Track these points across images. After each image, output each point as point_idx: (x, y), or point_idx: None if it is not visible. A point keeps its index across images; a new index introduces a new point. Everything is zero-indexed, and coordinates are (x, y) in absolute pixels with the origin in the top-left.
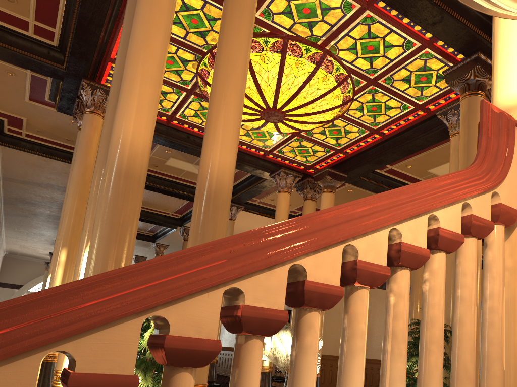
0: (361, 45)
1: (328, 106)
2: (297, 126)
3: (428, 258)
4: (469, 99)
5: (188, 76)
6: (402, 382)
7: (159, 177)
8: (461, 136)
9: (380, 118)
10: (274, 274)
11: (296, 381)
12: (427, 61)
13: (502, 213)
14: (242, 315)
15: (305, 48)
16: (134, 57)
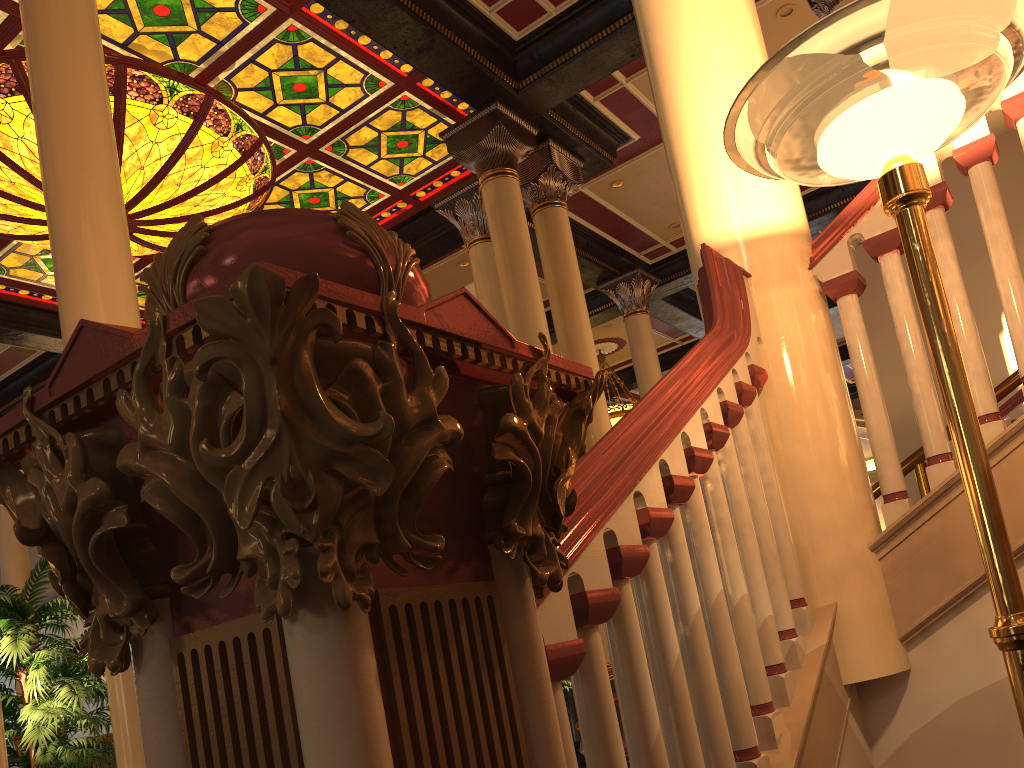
0: (282, 82)
1: (227, 199)
2: (163, 242)
3: (728, 436)
4: (496, 183)
5: None
6: (741, 569)
7: None
8: (497, 248)
9: None
10: (653, 473)
11: (681, 582)
12: (408, 113)
13: (756, 375)
14: (650, 517)
15: (166, 85)
16: None
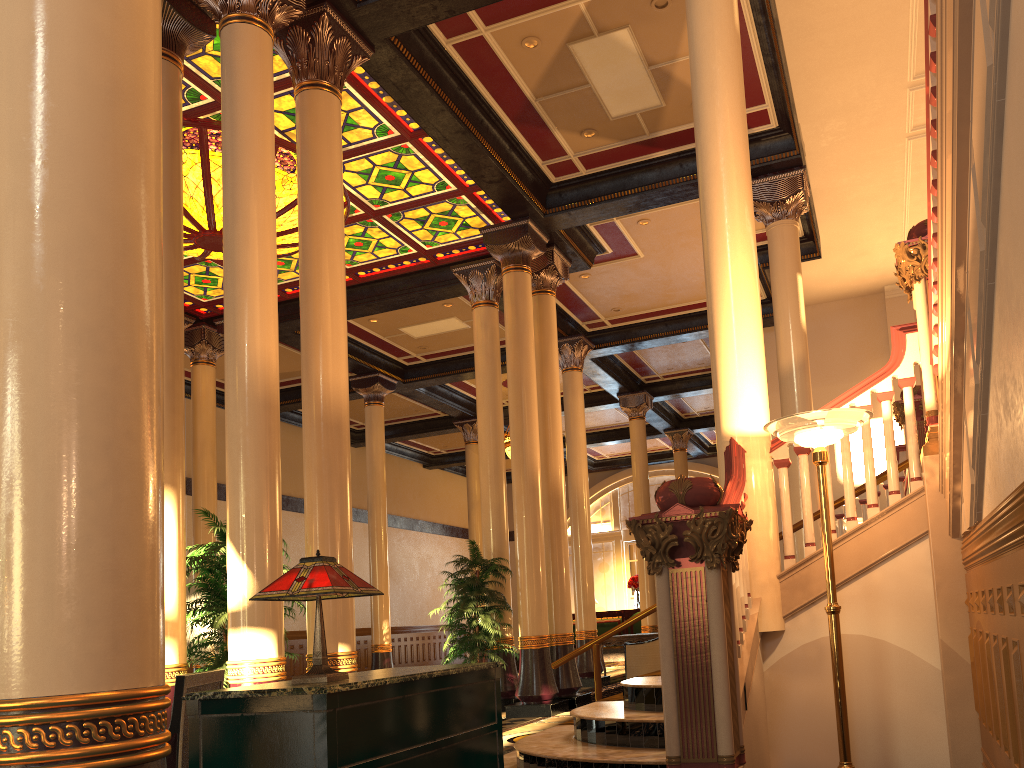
0: (379, 172)
1: None
2: None
3: None
4: (516, 275)
5: None
6: (738, 576)
7: None
8: (510, 322)
9: (362, 256)
10: None
11: None
12: (457, 206)
13: (745, 497)
14: None
15: None
16: (252, 245)
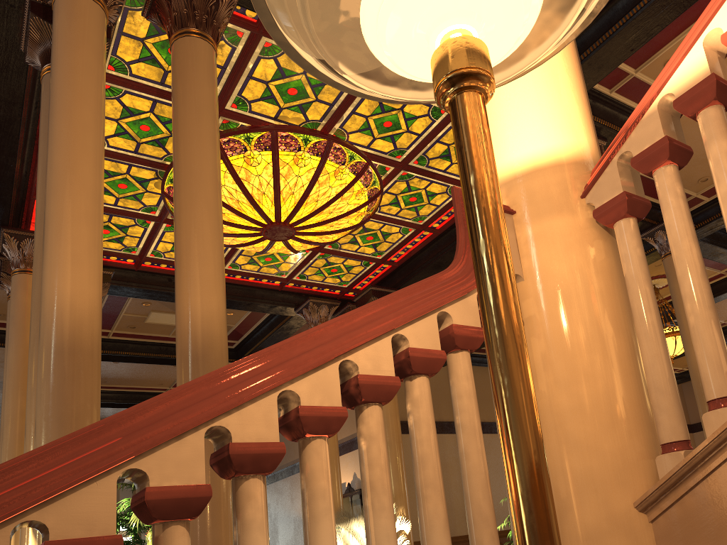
0: (375, 123)
1: (350, 206)
2: (316, 239)
3: (399, 387)
4: None
5: (152, 199)
6: (390, 541)
7: (141, 342)
8: None
9: (424, 209)
10: (186, 444)
11: None
12: None
13: None
14: (147, 499)
15: (302, 138)
16: (56, 192)
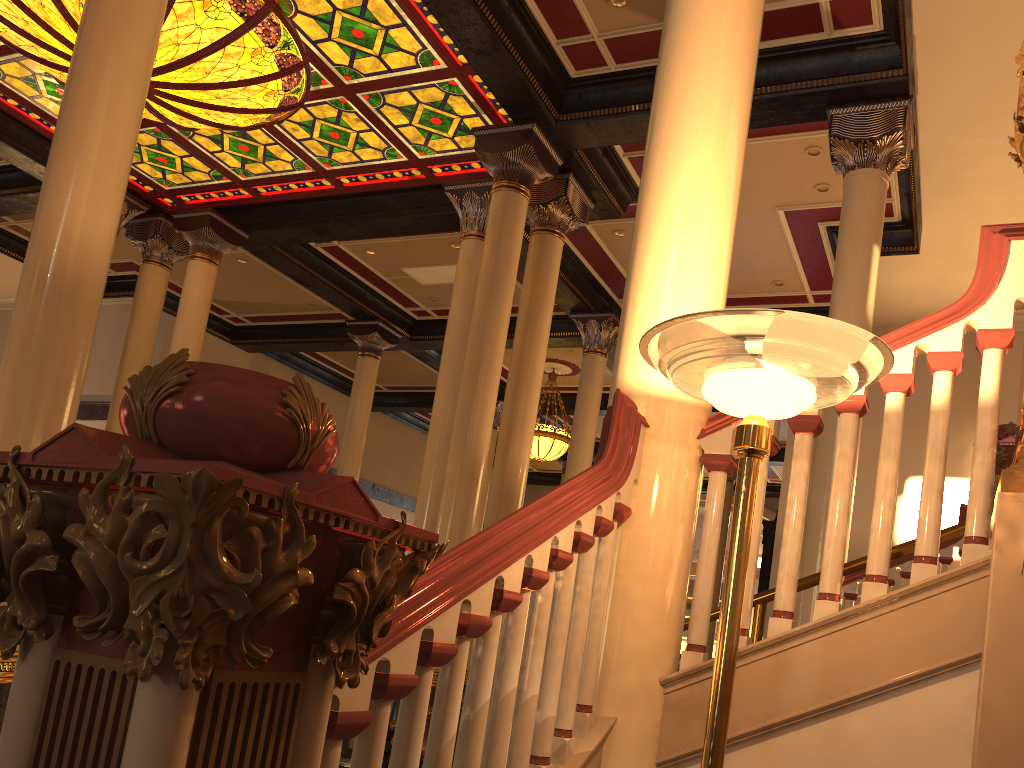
0: (343, 22)
1: (250, 104)
2: (172, 117)
3: (571, 562)
4: (507, 195)
5: None
6: (540, 673)
7: None
8: (486, 254)
9: (342, 155)
10: (487, 586)
11: (481, 675)
12: (451, 97)
13: (620, 513)
14: (470, 622)
15: None
16: None
